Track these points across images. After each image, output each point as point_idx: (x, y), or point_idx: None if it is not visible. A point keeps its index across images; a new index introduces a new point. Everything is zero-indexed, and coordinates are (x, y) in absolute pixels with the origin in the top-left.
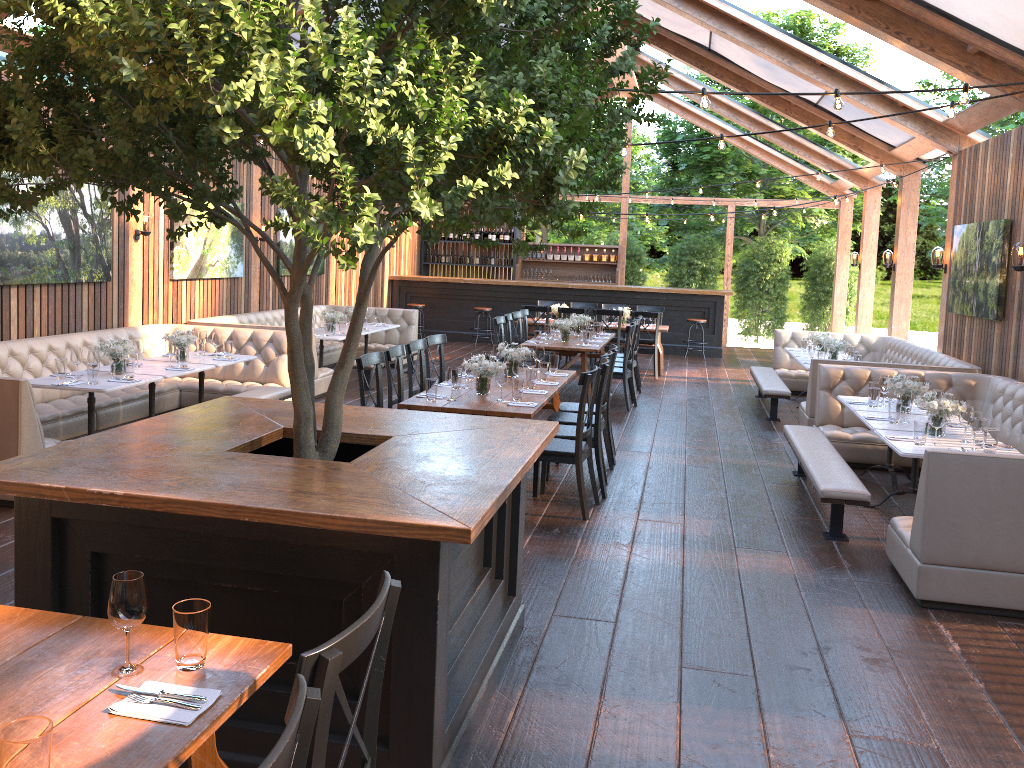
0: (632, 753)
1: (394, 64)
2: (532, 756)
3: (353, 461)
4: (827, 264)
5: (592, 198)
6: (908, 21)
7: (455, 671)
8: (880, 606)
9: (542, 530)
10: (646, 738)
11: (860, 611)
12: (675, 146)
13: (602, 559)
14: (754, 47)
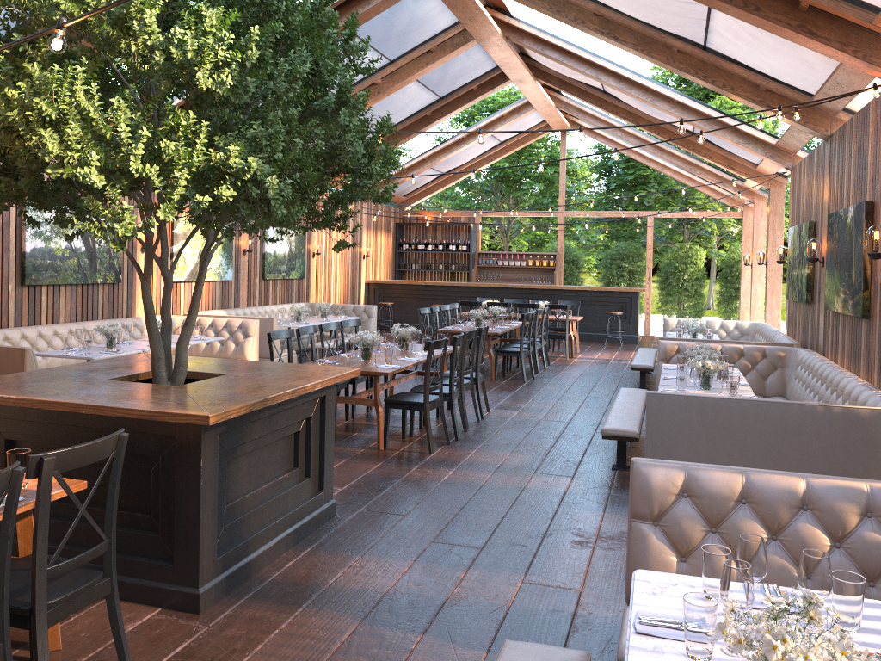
0: (358, 585)
1: (139, 130)
2: (288, 584)
3: (182, 385)
4: (736, 265)
5: (534, 214)
6: (712, 67)
7: (239, 525)
8: (616, 511)
9: (393, 459)
10: (374, 578)
11: (597, 513)
12: (608, 169)
13: (425, 478)
14: (623, 89)
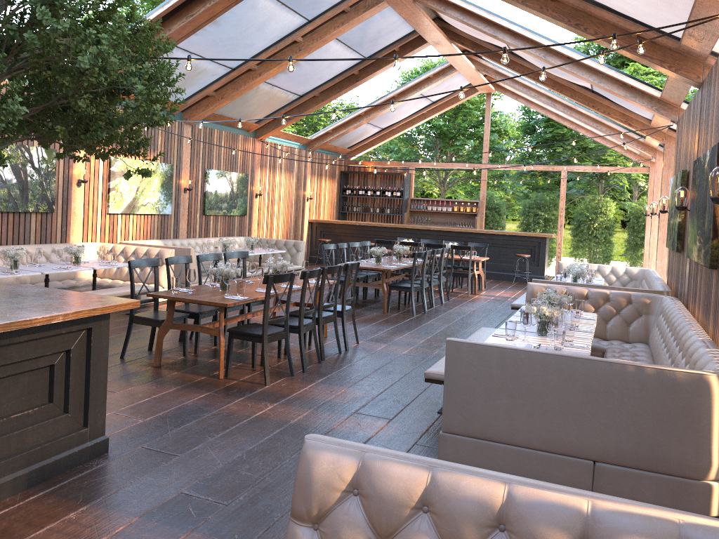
0: None
1: None
2: None
3: None
4: (643, 216)
5: (460, 166)
6: (585, 15)
7: None
8: None
9: (223, 390)
10: None
11: None
12: (532, 128)
13: (237, 412)
14: (518, 46)
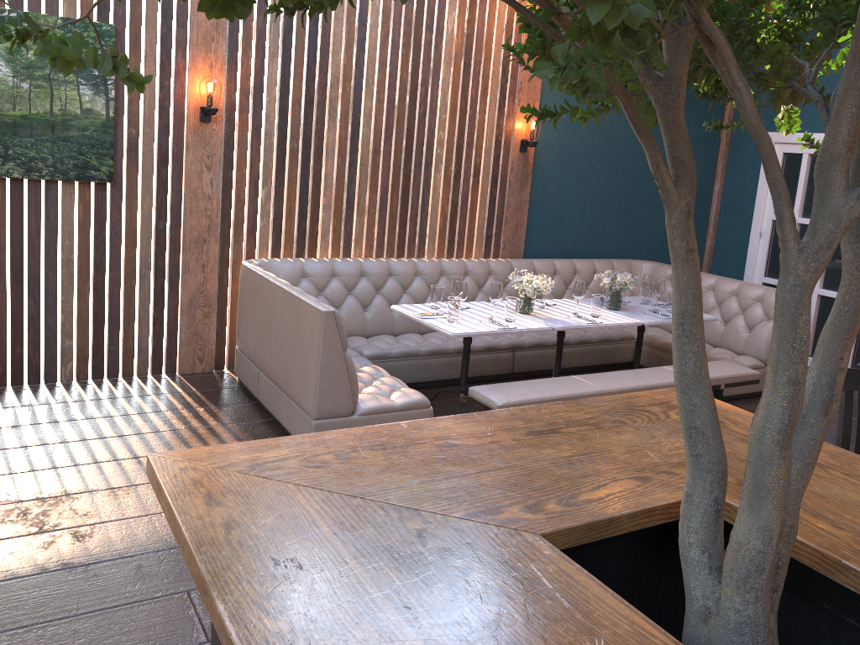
0: None
1: None
2: None
3: None
4: None
5: None
6: None
7: None
8: None
9: None
10: None
11: None
12: None
13: None
14: None
